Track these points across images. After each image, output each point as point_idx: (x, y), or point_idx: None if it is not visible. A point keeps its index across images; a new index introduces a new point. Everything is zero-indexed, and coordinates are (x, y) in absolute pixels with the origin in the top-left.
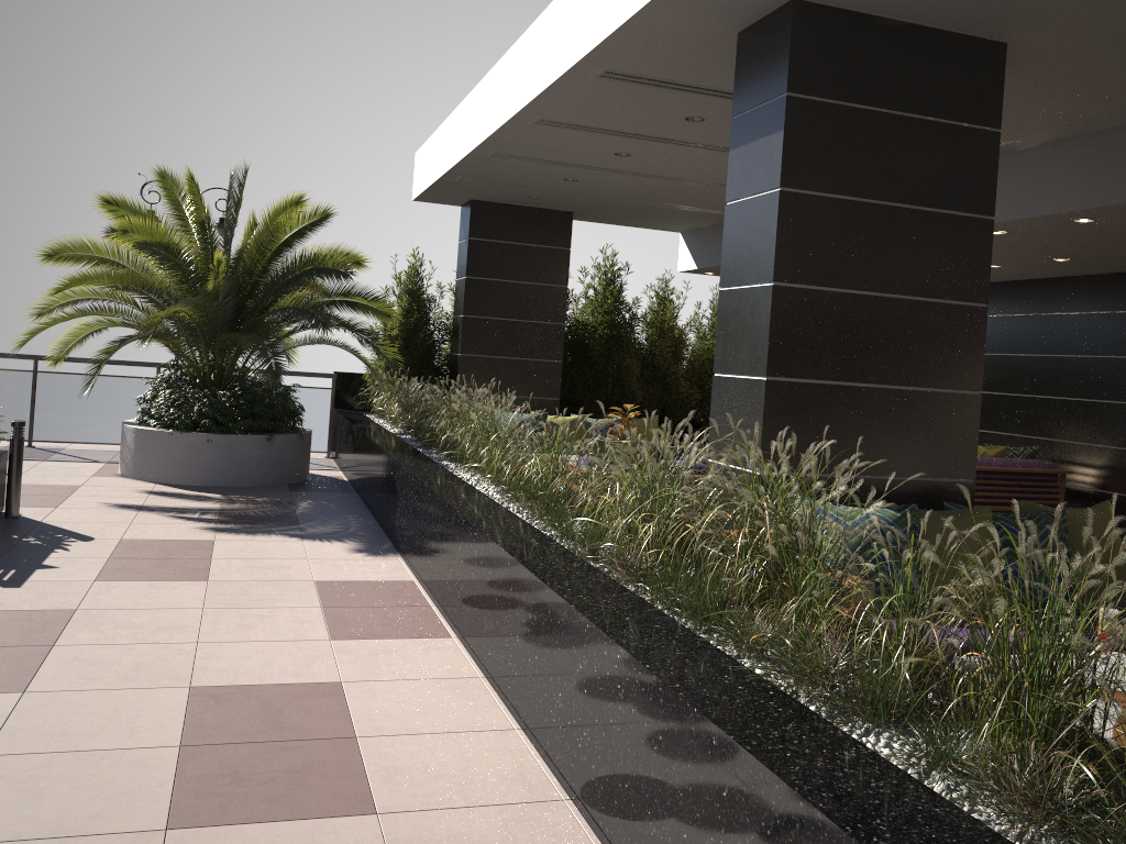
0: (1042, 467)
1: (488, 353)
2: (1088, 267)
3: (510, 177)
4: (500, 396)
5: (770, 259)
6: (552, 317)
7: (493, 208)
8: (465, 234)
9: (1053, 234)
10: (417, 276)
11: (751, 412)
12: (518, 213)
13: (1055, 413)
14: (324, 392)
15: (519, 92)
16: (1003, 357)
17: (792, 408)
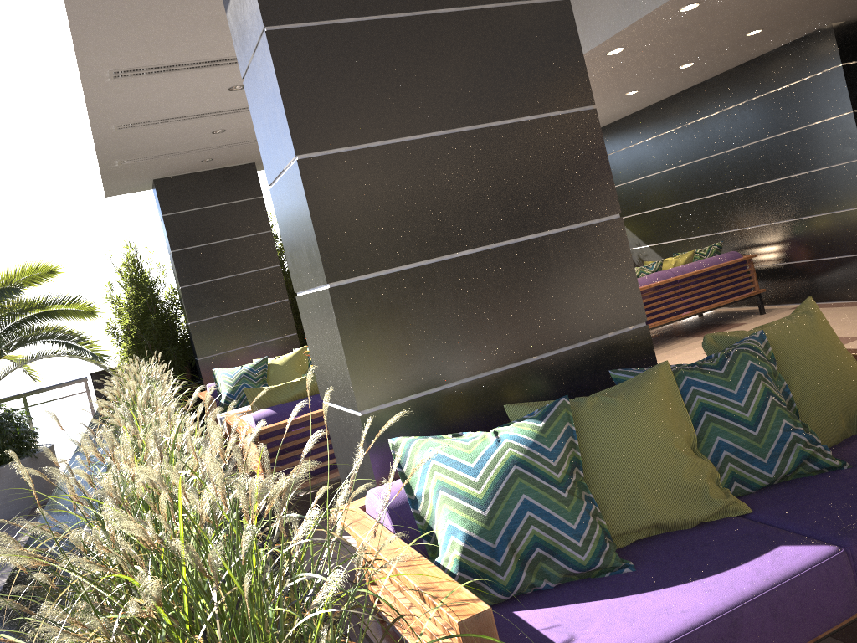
0: (730, 259)
1: (216, 313)
2: (713, 67)
3: (162, 146)
4: (240, 348)
5: (286, 128)
6: (266, 262)
7: (177, 181)
8: (160, 213)
9: (668, 36)
10: (134, 264)
11: (331, 335)
12: (203, 179)
13: (726, 207)
14: (80, 397)
15: (73, 49)
16: (668, 172)
17: (379, 313)
